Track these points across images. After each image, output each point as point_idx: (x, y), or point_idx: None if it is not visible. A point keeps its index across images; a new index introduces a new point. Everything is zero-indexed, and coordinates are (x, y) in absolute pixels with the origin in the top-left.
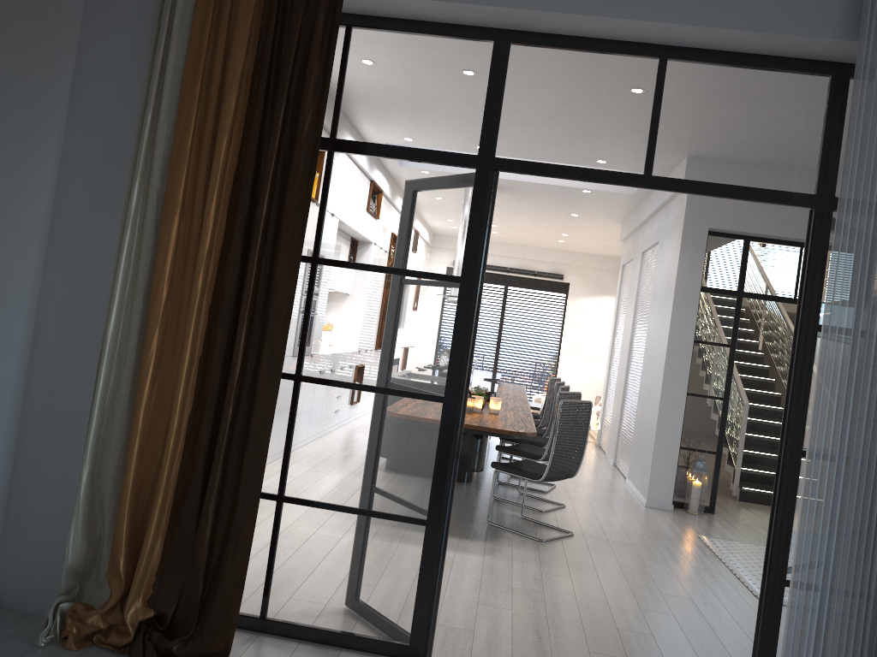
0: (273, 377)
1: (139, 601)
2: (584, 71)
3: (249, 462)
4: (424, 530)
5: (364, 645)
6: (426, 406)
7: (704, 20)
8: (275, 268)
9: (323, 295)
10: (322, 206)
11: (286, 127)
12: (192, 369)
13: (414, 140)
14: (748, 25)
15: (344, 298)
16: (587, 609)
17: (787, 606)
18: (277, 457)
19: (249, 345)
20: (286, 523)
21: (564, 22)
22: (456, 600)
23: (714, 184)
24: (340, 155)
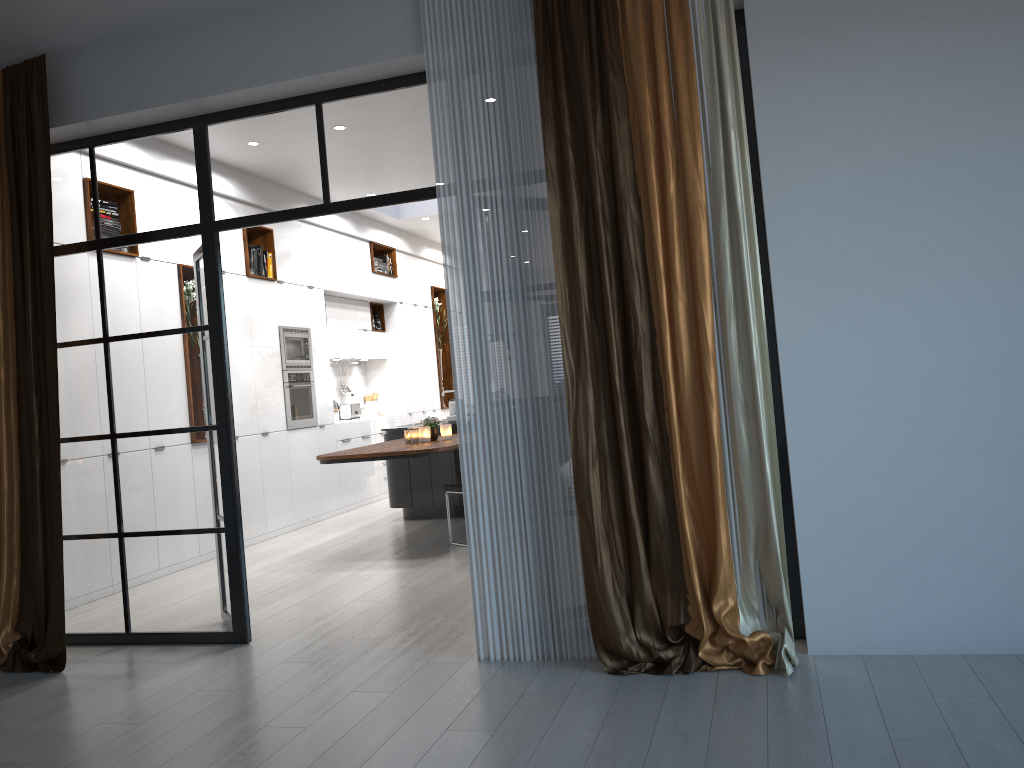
0: (57, 437)
1: (9, 629)
2: (263, 132)
3: (53, 505)
4: (225, 536)
5: (201, 638)
6: (207, 436)
7: (314, 70)
8: (45, 353)
9: (117, 366)
10: (101, 295)
11: (37, 244)
12: (13, 446)
13: (155, 224)
14: (347, 63)
15: (132, 364)
16: (458, 590)
17: (467, 531)
18: (112, 502)
19: (44, 417)
20: (129, 554)
21: (226, 100)
22: (334, 602)
23: (376, 196)
24: (106, 251)
